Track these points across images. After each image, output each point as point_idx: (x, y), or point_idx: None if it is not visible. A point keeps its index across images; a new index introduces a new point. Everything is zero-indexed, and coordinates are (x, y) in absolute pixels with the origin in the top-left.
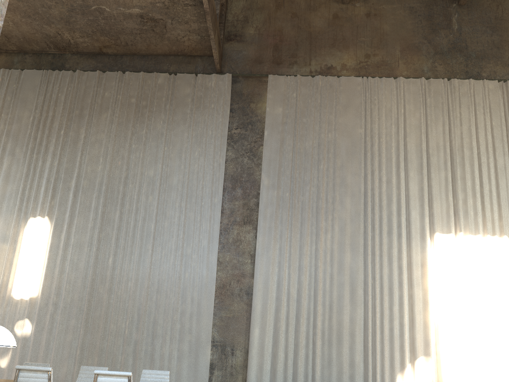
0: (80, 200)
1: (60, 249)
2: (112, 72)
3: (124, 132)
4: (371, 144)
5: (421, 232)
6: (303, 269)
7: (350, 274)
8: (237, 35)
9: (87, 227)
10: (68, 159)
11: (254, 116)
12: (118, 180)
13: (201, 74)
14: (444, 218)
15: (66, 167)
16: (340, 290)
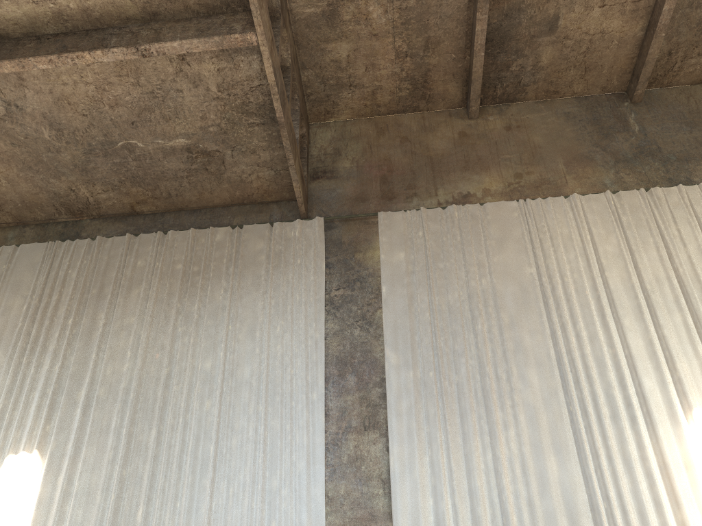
0: (92, 418)
1: (55, 502)
2: (148, 234)
3: (164, 311)
4: (551, 287)
5: (669, 410)
6: (478, 494)
7: (562, 496)
8: (327, 171)
9: (102, 460)
10: (77, 359)
11: (363, 269)
12: (154, 381)
13: (279, 222)
14: (701, 384)
15: (73, 370)
16: (550, 525)
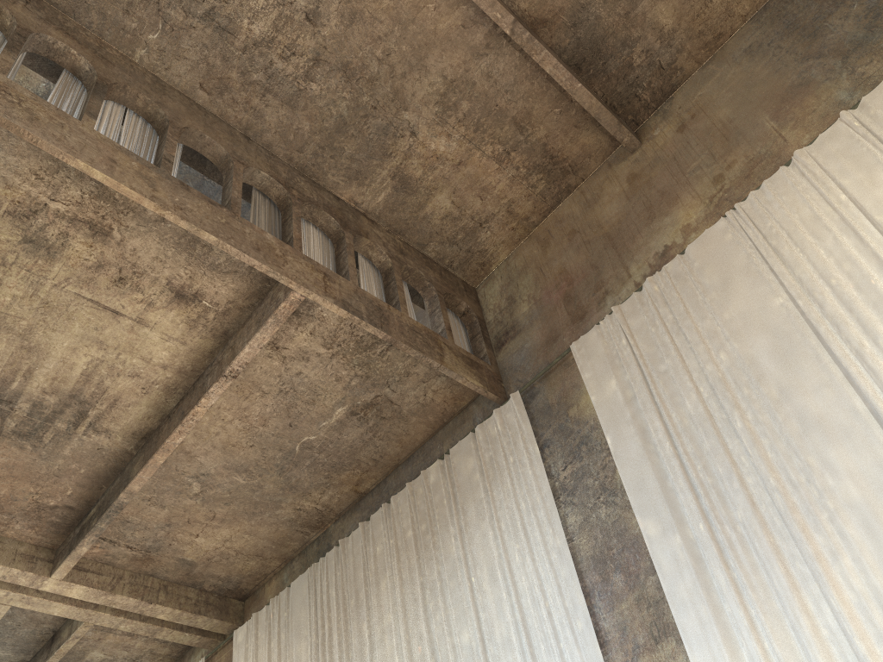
0: None
1: None
2: (376, 512)
3: (411, 592)
4: (818, 305)
5: None
6: None
7: None
8: (509, 330)
9: None
10: None
11: (583, 426)
12: None
13: (478, 424)
14: None
15: None
16: None
